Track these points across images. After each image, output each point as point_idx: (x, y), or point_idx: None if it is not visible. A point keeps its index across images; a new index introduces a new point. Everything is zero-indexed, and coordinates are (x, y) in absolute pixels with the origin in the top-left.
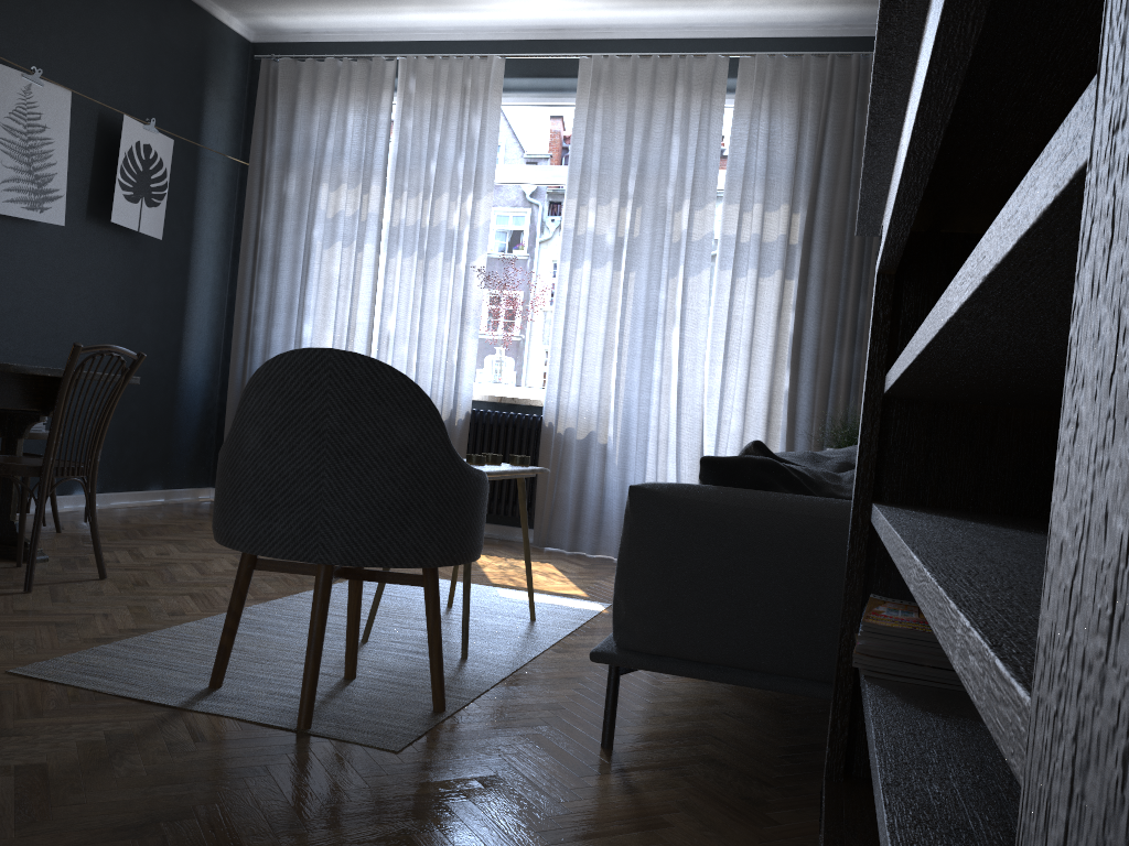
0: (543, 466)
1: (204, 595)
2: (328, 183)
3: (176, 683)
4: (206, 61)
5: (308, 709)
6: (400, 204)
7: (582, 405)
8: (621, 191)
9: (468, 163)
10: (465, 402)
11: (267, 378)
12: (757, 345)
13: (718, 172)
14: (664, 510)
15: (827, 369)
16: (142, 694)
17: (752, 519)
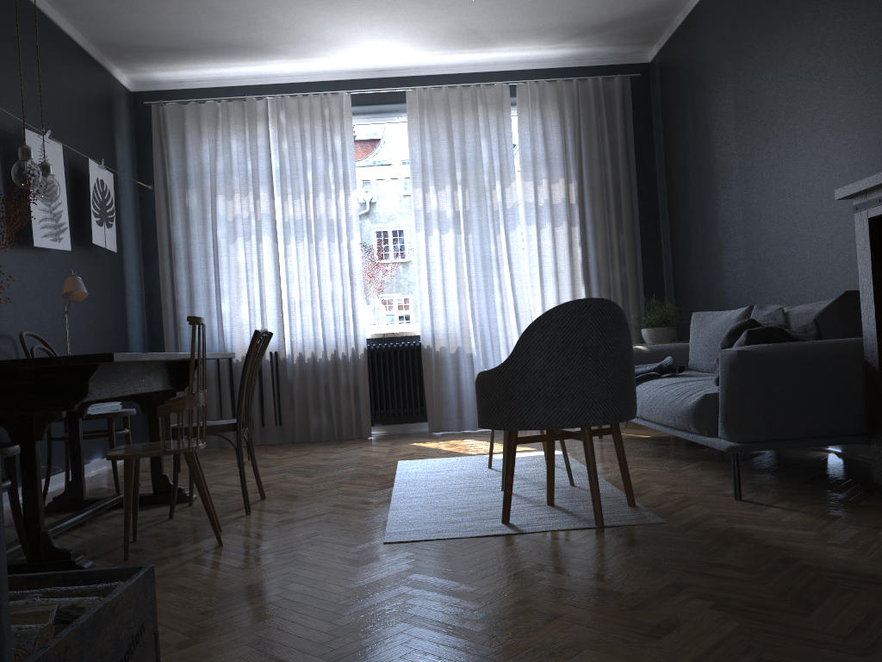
0: (427, 376)
1: (348, 492)
2: (223, 194)
3: (483, 526)
4: (112, 109)
5: (601, 513)
6: (288, 204)
7: (450, 329)
8: (452, 179)
9: (336, 170)
10: (362, 341)
11: (549, 321)
12: (561, 271)
13: (514, 161)
14: (761, 360)
15: (607, 281)
16: (484, 533)
17: (805, 356)
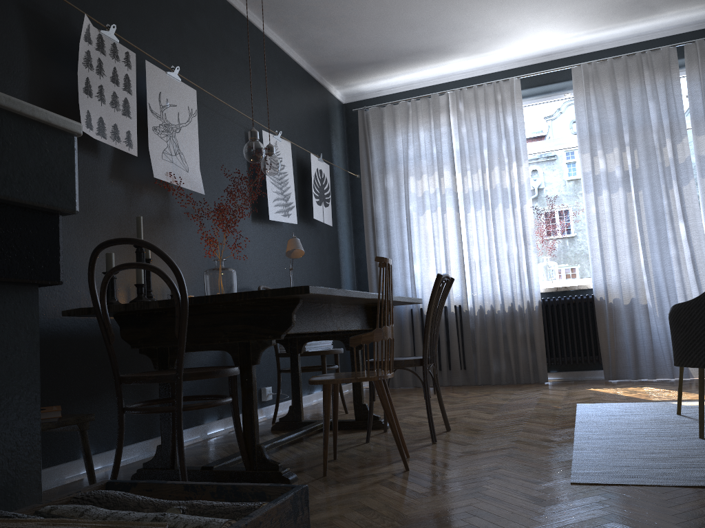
0: (601, 326)
1: (528, 430)
2: (413, 176)
3: (686, 474)
4: (329, 117)
5: None
6: (467, 179)
7: (623, 282)
8: (620, 142)
9: (509, 145)
10: (537, 294)
11: None
12: None
13: (684, 118)
14: None
15: None
16: (689, 483)
17: None
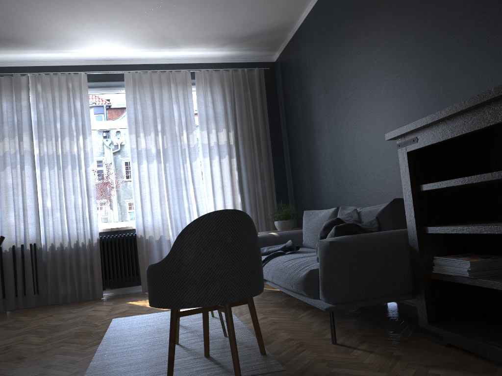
0: (141, 255)
1: (64, 352)
2: None
3: None
4: None
5: (239, 367)
6: (43, 144)
7: (155, 224)
8: (155, 129)
9: (77, 122)
10: (96, 234)
11: (196, 227)
12: (225, 186)
13: (194, 118)
14: (345, 247)
15: (254, 191)
16: None
17: (372, 243)
